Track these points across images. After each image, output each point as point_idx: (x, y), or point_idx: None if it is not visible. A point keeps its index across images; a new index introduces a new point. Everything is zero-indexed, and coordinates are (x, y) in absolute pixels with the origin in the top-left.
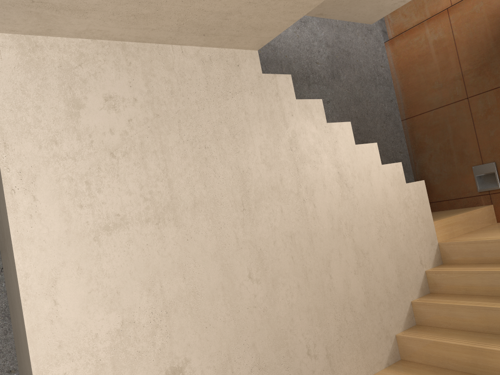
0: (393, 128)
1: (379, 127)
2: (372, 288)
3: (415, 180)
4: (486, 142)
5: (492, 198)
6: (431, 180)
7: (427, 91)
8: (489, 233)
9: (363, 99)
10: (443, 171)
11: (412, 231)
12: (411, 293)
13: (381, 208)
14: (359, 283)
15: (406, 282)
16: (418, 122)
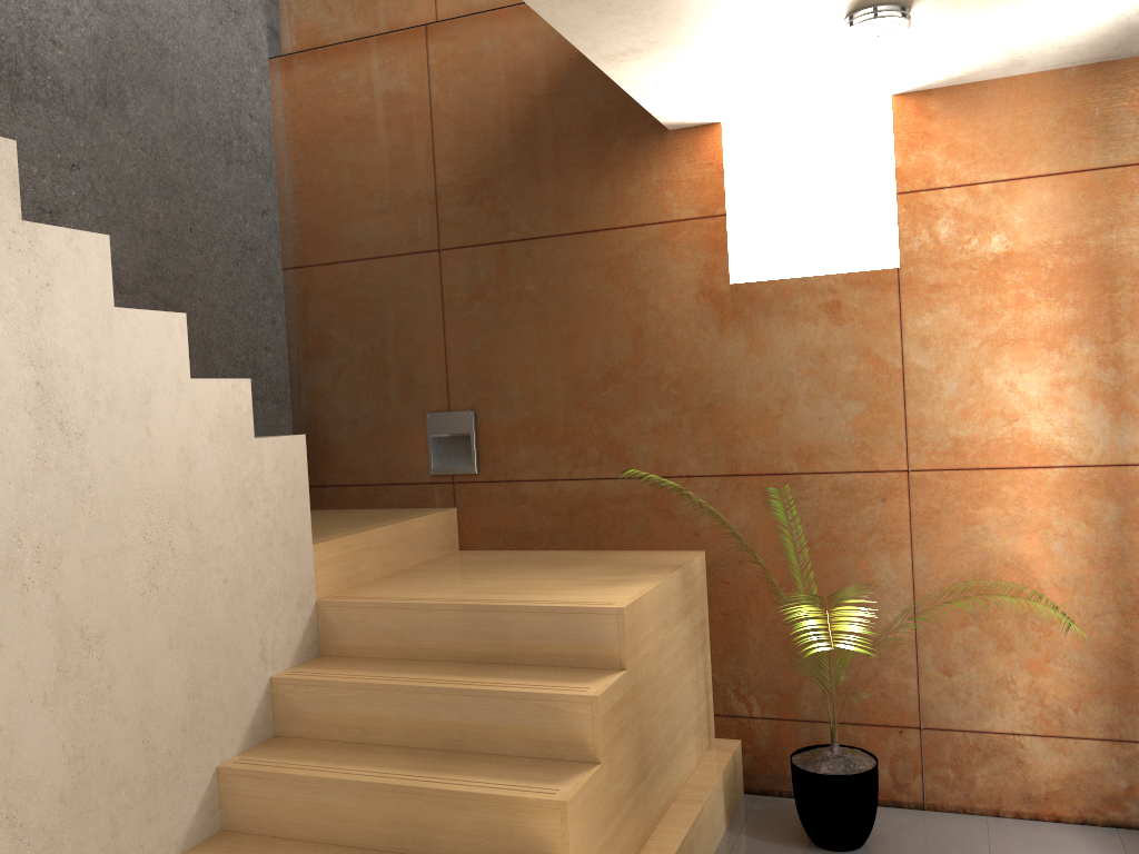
0: (258, 284)
1: (220, 274)
2: (99, 744)
3: (294, 426)
4: (464, 363)
5: (457, 493)
6: (332, 432)
7: (353, 211)
8: (438, 580)
9: (187, 189)
10: (362, 413)
11: (253, 569)
12: (221, 742)
13: (168, 504)
14: (54, 734)
15: (210, 713)
16: (322, 283)
